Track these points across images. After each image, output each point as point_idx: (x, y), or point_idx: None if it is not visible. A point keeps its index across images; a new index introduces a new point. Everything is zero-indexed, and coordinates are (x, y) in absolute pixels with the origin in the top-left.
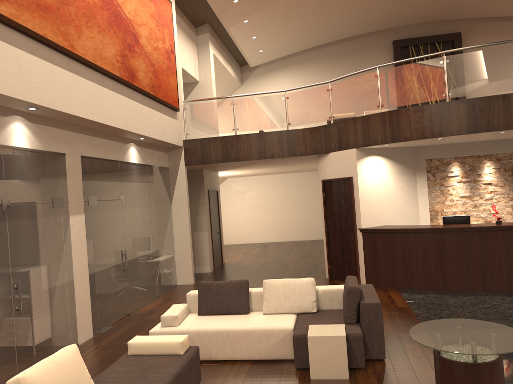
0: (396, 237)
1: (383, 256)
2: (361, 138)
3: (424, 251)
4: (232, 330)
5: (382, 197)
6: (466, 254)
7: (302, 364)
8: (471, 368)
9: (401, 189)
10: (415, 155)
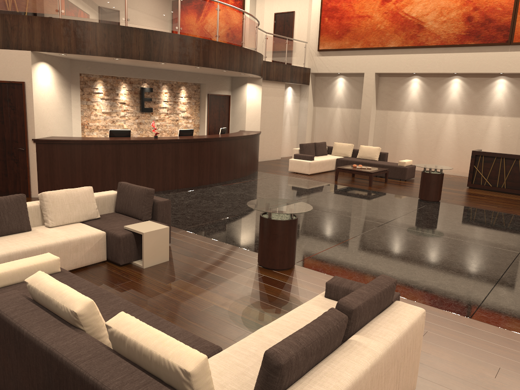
0: (76, 148)
1: (62, 167)
2: (39, 41)
3: (103, 161)
4: (48, 245)
5: (49, 107)
6: (137, 163)
7: (127, 260)
8: (293, 222)
9: (62, 101)
10: (70, 68)
